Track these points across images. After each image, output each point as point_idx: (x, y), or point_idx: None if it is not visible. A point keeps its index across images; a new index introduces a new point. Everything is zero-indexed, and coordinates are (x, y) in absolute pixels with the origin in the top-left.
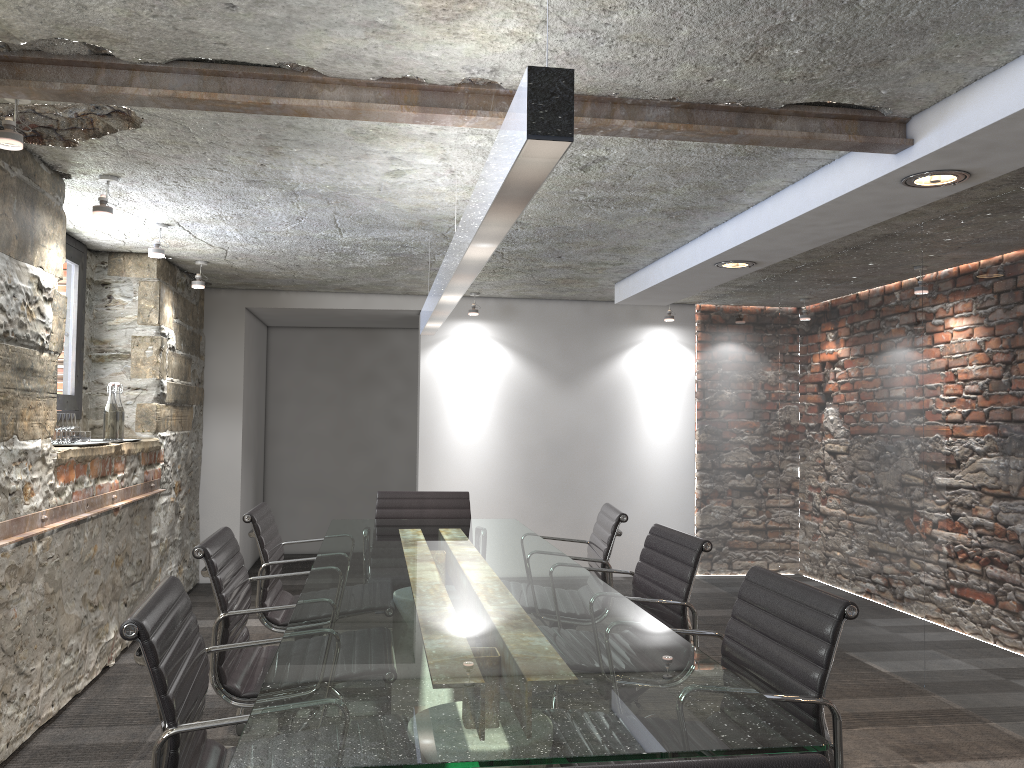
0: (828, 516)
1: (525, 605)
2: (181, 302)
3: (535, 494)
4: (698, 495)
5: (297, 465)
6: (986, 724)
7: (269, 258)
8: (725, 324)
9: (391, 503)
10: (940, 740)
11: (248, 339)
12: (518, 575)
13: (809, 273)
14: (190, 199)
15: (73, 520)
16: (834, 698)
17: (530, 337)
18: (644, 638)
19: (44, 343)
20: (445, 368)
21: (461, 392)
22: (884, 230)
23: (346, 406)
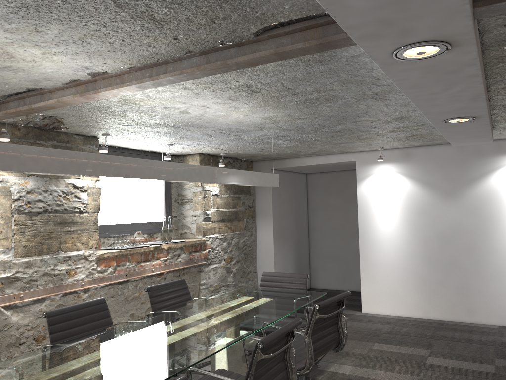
0: None
1: (110, 370)
2: None
3: (431, 267)
4: None
5: (324, 243)
6: None
7: (243, 148)
8: None
9: (267, 278)
10: None
11: None
12: (181, 344)
13: None
14: (151, 135)
15: (105, 283)
16: None
17: (422, 170)
18: None
19: (80, 210)
20: (371, 192)
21: (381, 206)
22: None
23: (346, 212)
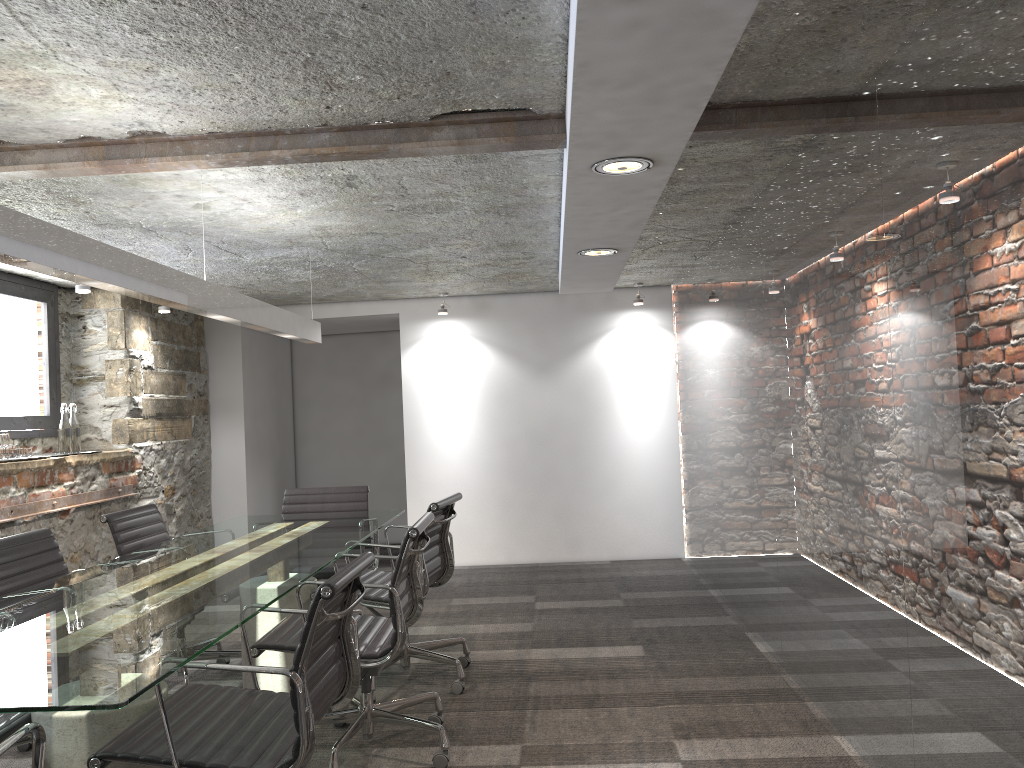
0: (735, 495)
1: (193, 591)
2: (163, 325)
3: (518, 483)
4: (682, 477)
5: (325, 464)
6: (802, 703)
7: (216, 281)
8: (684, 304)
9: (296, 499)
10: (733, 718)
11: (250, 352)
12: (260, 564)
13: (715, 250)
14: None
15: None
16: (676, 677)
17: (505, 331)
18: (213, 618)
19: None
20: (425, 366)
21: (441, 388)
22: (732, 205)
23: (366, 406)
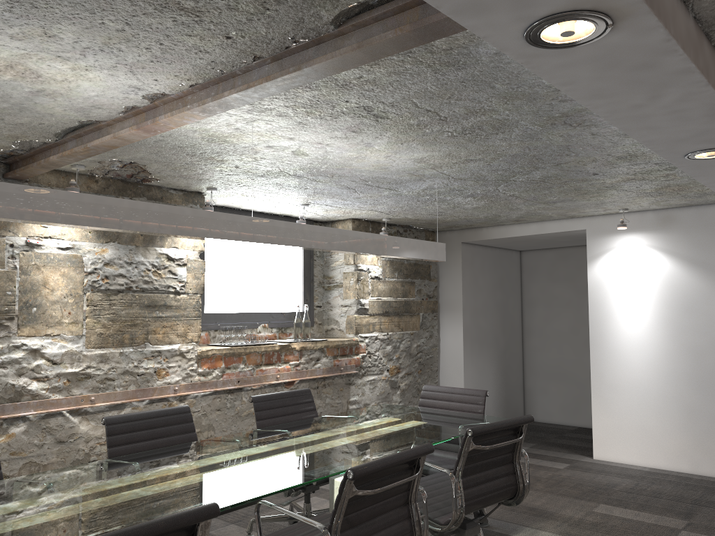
0: None
1: (151, 494)
2: None
3: (704, 394)
4: None
5: (545, 354)
6: None
7: (411, 211)
8: None
9: (429, 395)
10: None
11: (471, 264)
12: (264, 470)
13: None
14: (272, 190)
15: (207, 390)
16: None
17: (690, 242)
18: None
19: (176, 290)
20: (609, 277)
21: (624, 297)
22: None
23: (580, 308)
